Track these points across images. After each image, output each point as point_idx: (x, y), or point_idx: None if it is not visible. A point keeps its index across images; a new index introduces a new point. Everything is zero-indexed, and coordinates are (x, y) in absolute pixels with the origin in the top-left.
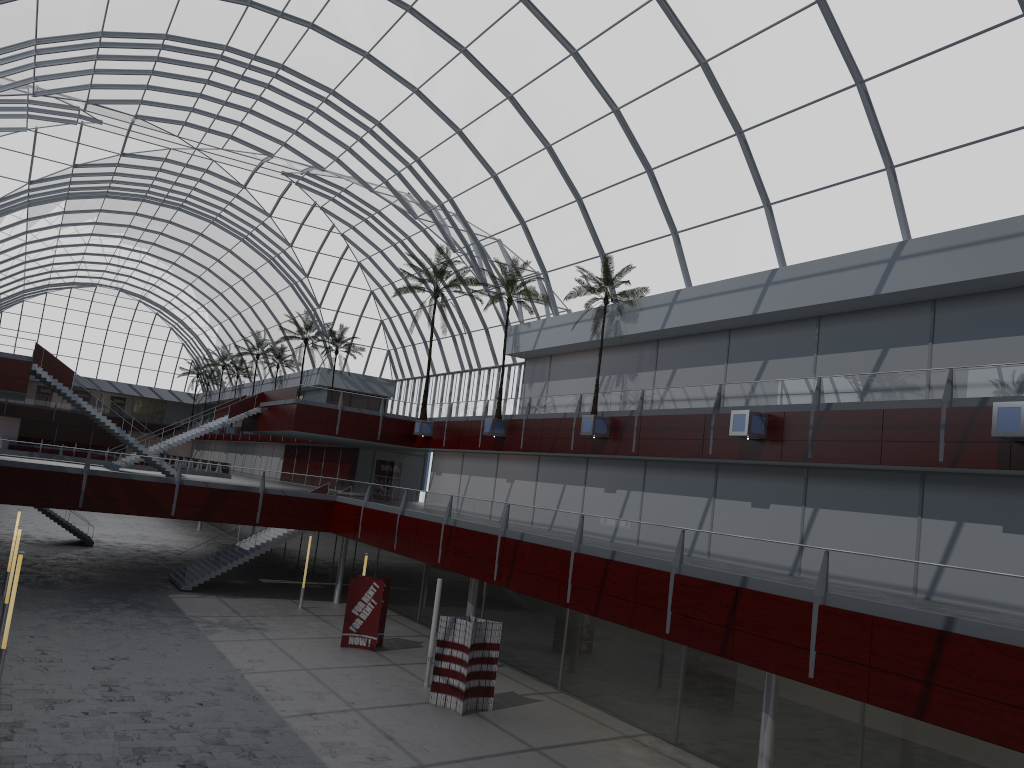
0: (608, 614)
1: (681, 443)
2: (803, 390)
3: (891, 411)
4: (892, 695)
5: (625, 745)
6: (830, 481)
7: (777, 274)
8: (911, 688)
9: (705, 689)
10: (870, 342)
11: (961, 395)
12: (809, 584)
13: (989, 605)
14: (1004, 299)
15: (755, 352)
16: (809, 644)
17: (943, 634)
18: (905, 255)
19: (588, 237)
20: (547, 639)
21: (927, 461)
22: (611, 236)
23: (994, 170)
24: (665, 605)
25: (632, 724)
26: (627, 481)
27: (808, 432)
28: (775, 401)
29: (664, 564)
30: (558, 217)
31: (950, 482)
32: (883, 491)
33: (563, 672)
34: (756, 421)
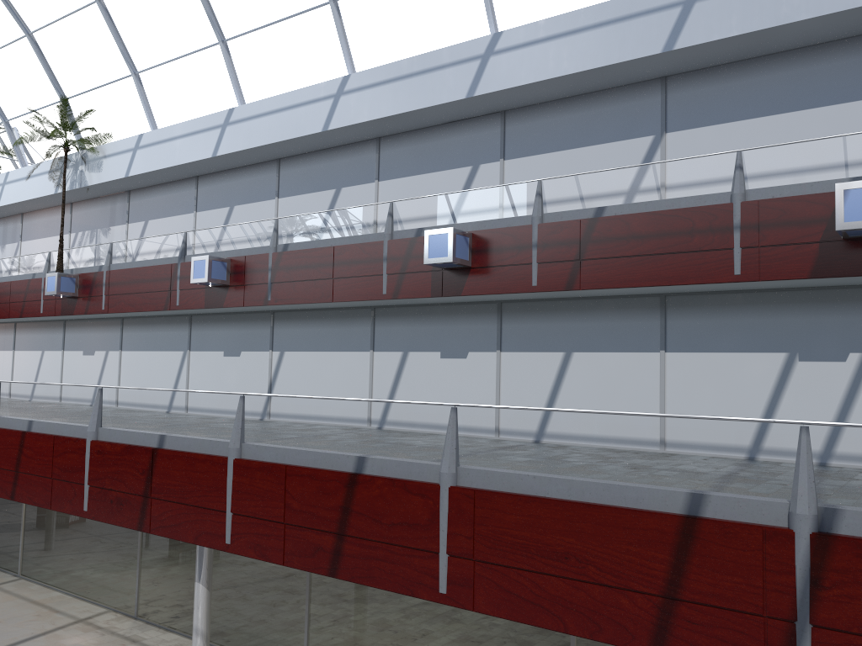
0: (26, 496)
1: (150, 296)
2: (263, 233)
3: (341, 248)
4: (307, 553)
5: (72, 634)
6: (294, 323)
7: (234, 114)
8: (325, 543)
9: (163, 554)
10: (325, 183)
11: (401, 228)
12: (227, 436)
13: (399, 439)
14: (437, 135)
15: (222, 199)
16: (226, 505)
17: (354, 478)
18: (349, 90)
19: (46, 79)
20: (6, 523)
21: (373, 295)
22: (70, 77)
23: (424, 4)
24: (82, 478)
25: (94, 602)
26: (105, 341)
27: (268, 275)
28: (238, 246)
29: (82, 430)
30: (10, 55)
31: (397, 315)
32: (340, 329)
33: (23, 556)
34: (217, 267)
